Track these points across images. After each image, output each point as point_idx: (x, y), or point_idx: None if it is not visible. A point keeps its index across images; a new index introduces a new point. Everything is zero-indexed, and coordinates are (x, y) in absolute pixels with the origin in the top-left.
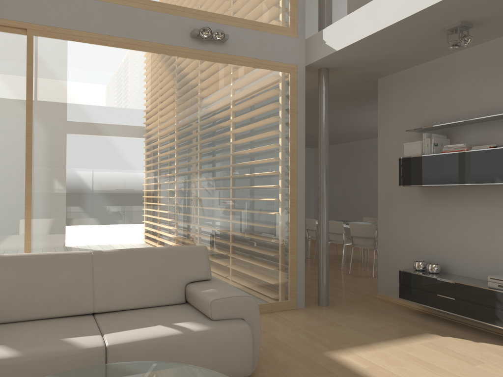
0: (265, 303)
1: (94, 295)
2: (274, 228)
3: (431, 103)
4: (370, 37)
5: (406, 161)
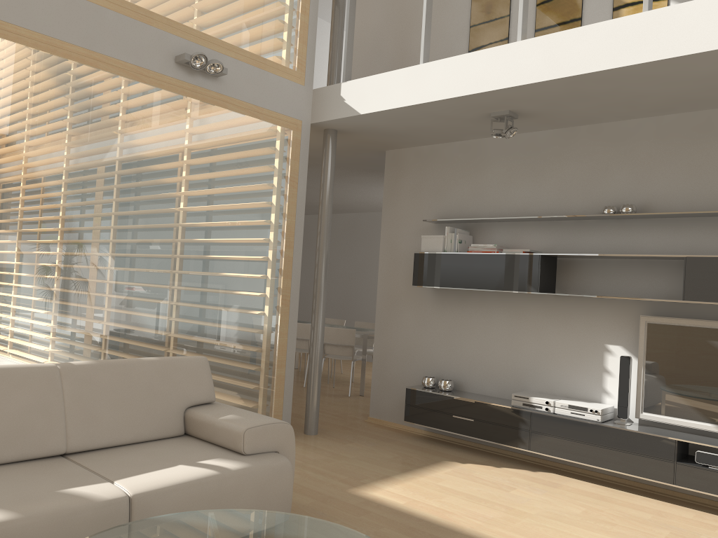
0: None
1: (66, 428)
2: (261, 333)
3: (452, 191)
4: (408, 108)
5: (424, 257)
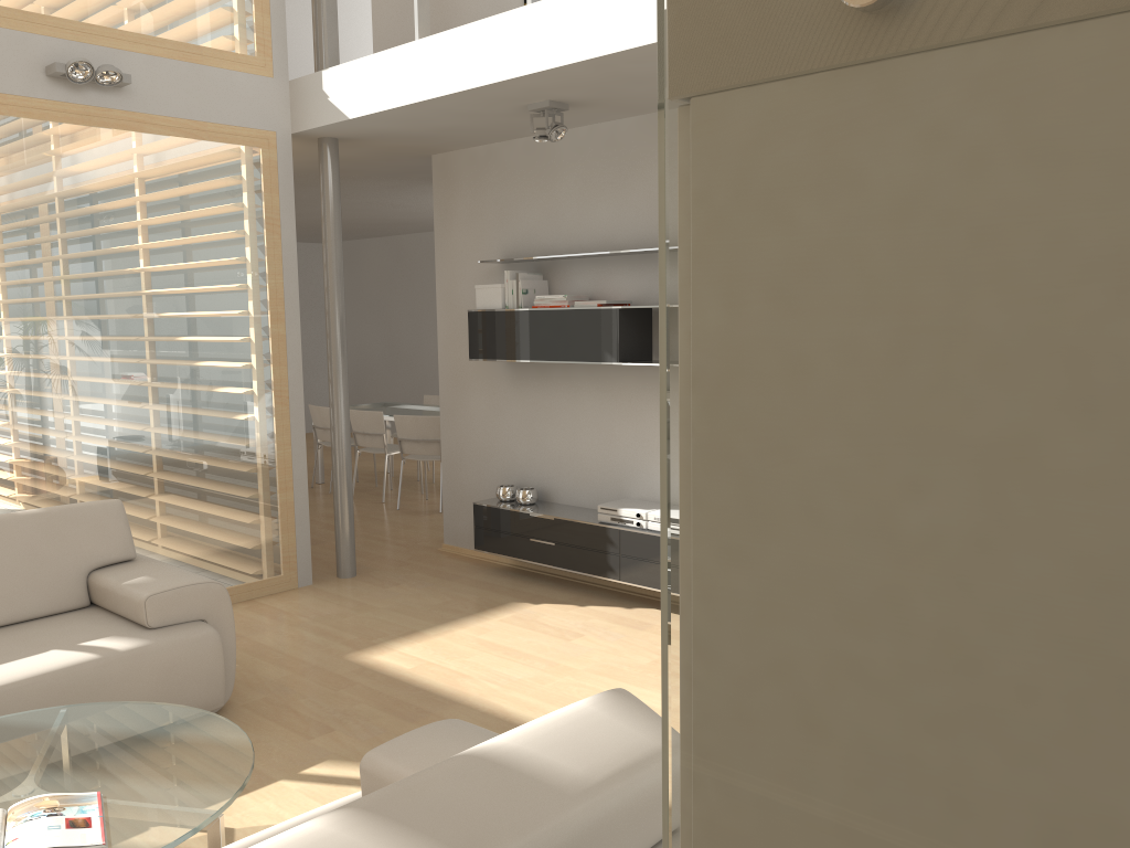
0: (239, 585)
1: None
2: (247, 448)
3: (519, 214)
4: (407, 107)
5: (480, 317)
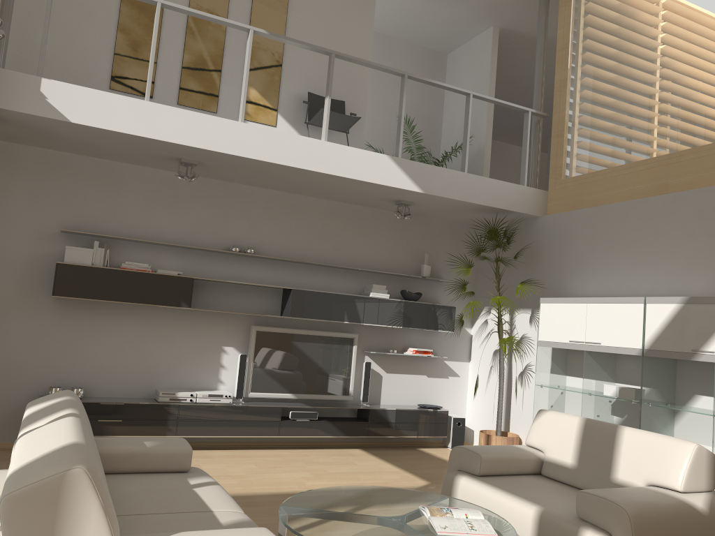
0: None
1: None
2: None
3: (84, 204)
4: (130, 135)
5: (70, 268)
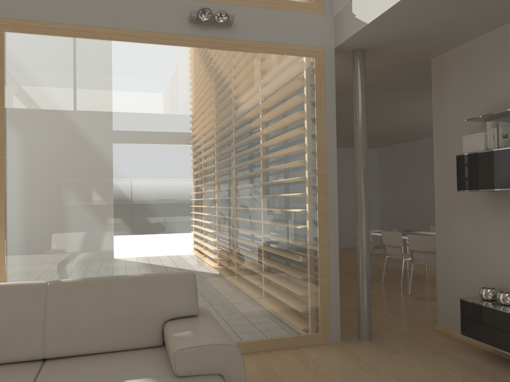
0: (290, 336)
1: (44, 337)
2: (299, 246)
3: (498, 83)
4: (406, 0)
5: (465, 159)
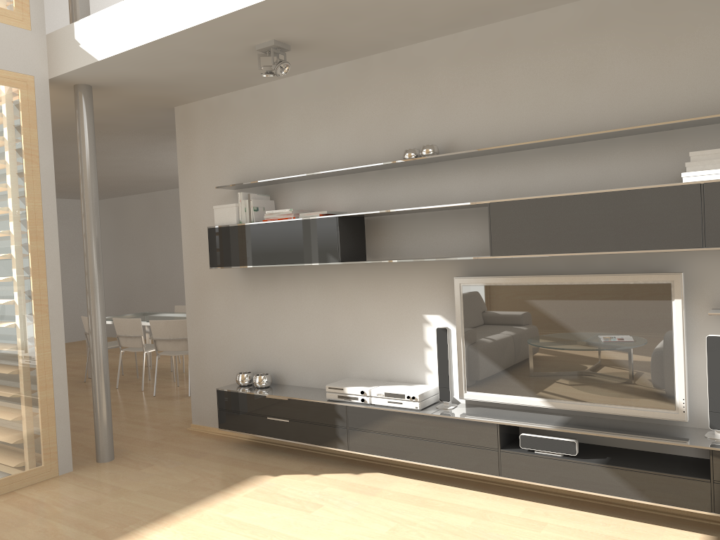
0: None
1: None
2: (7, 352)
3: (248, 148)
4: (149, 46)
5: (218, 232)
